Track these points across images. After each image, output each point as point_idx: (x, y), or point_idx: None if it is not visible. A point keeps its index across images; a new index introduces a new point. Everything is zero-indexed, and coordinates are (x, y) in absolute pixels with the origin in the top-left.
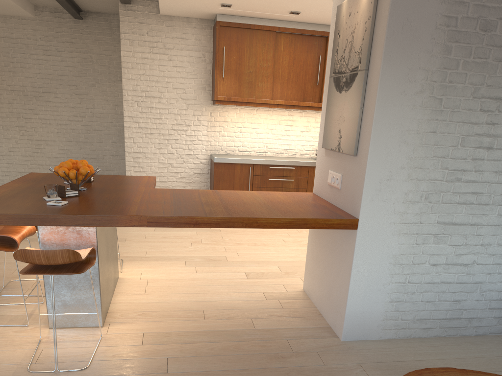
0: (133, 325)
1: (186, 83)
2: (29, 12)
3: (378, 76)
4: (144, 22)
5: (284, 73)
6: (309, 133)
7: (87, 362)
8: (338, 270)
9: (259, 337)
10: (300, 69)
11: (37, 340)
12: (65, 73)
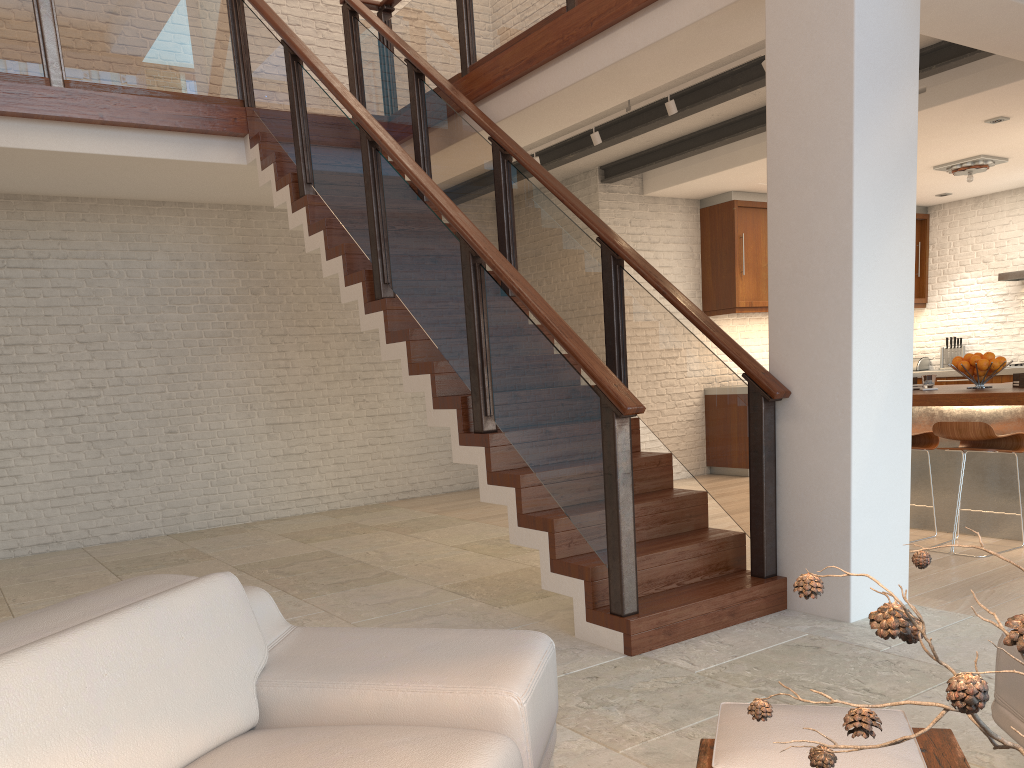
0: None
1: None
2: None
3: None
4: (626, 207)
5: None
6: None
7: None
8: None
9: None
10: None
11: None
12: None
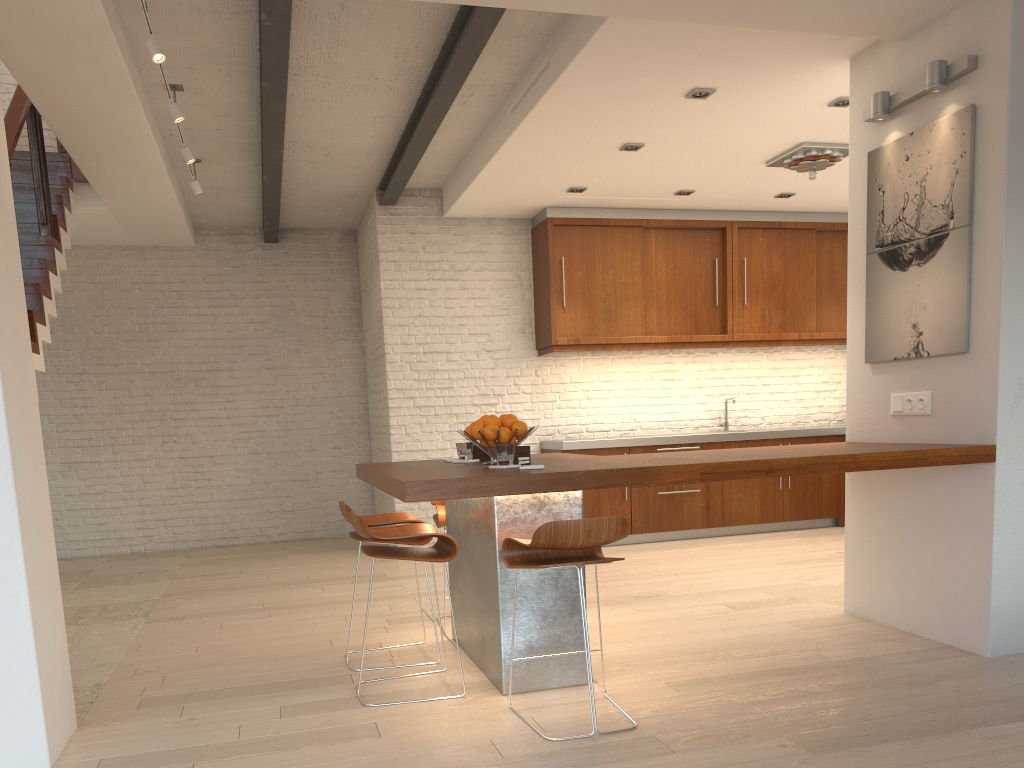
0: (633, 677)
1: (492, 325)
2: (192, 237)
3: (1001, 229)
4: (418, 231)
5: (661, 291)
6: (703, 390)
7: (627, 721)
8: (954, 543)
9: (856, 667)
10: (686, 283)
11: (506, 708)
12: (248, 334)
